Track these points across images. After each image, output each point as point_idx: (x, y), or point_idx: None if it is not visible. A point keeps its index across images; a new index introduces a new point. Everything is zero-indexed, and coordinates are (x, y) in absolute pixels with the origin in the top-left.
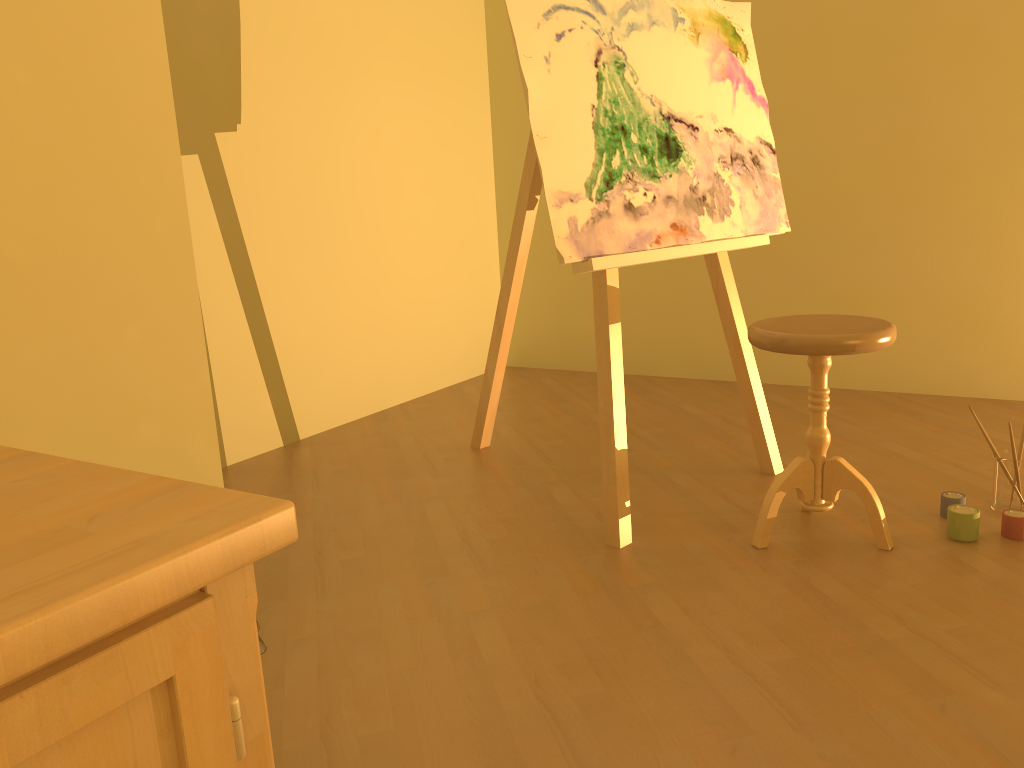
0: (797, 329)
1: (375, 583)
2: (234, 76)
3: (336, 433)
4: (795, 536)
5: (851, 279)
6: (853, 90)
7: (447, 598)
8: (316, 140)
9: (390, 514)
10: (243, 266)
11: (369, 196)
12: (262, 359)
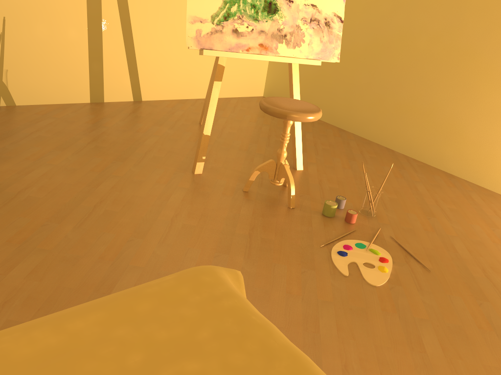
0: (286, 104)
1: (96, 156)
2: None
3: (158, 102)
4: (264, 192)
5: (407, 97)
6: None
7: (112, 168)
8: None
9: (134, 136)
10: (126, 19)
11: None
12: (129, 62)
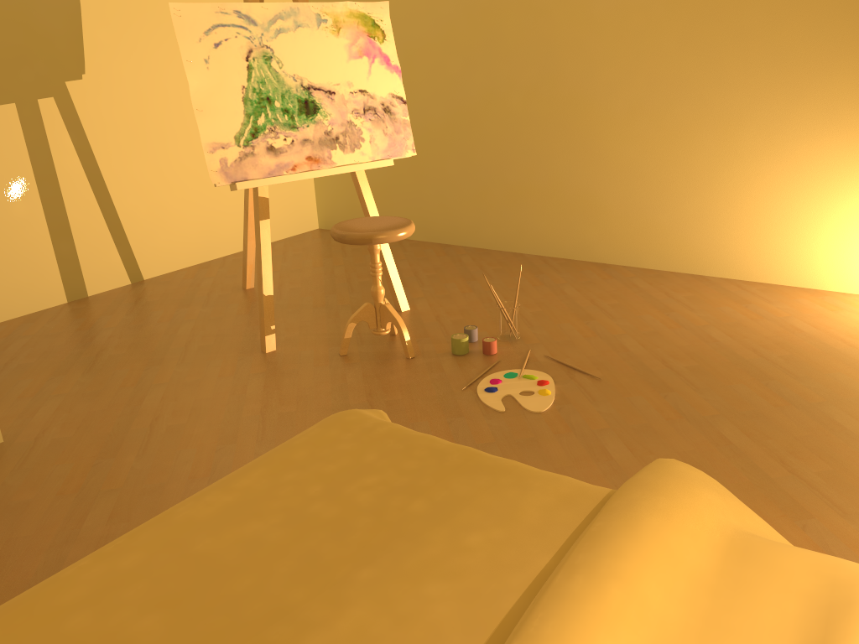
0: (365, 226)
1: (118, 368)
2: (78, 42)
3: (169, 276)
4: (369, 349)
5: (519, 177)
6: (516, 43)
7: (149, 377)
8: (146, 79)
9: (158, 329)
10: (93, 168)
11: (193, 115)
12: (111, 228)
